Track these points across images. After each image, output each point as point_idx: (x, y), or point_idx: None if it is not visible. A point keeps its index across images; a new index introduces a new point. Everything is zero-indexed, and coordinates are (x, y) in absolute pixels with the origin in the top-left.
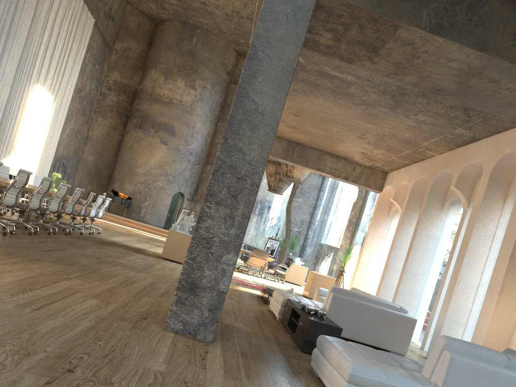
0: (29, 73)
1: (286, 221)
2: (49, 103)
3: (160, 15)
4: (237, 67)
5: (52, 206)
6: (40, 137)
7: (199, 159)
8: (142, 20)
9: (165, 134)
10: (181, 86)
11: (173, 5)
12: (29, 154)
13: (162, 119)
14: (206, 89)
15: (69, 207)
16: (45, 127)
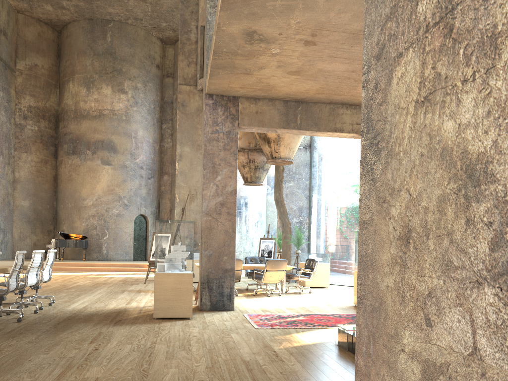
0: None
1: (280, 214)
2: None
3: (61, 18)
4: (165, 58)
5: None
6: None
7: (153, 172)
8: (41, 29)
9: (105, 153)
10: (108, 93)
11: (73, 0)
12: None
13: (96, 137)
14: (138, 90)
15: None
16: None
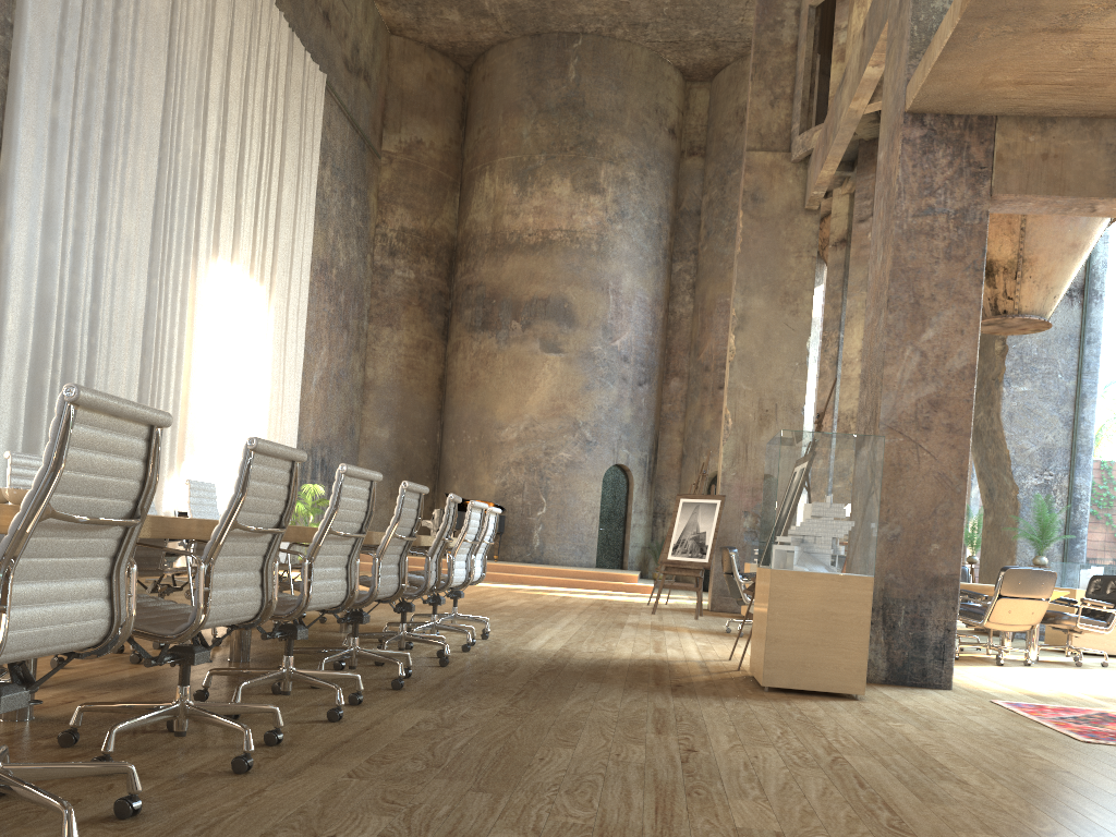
0: (191, 229)
1: (983, 466)
2: (257, 308)
3: (476, 38)
4: (689, 113)
5: (323, 586)
6: (252, 401)
7: (648, 370)
8: (433, 66)
9: (549, 327)
10: (563, 194)
11: None
12: (236, 450)
13: (534, 291)
14: (627, 185)
15: (387, 570)
16: (261, 373)
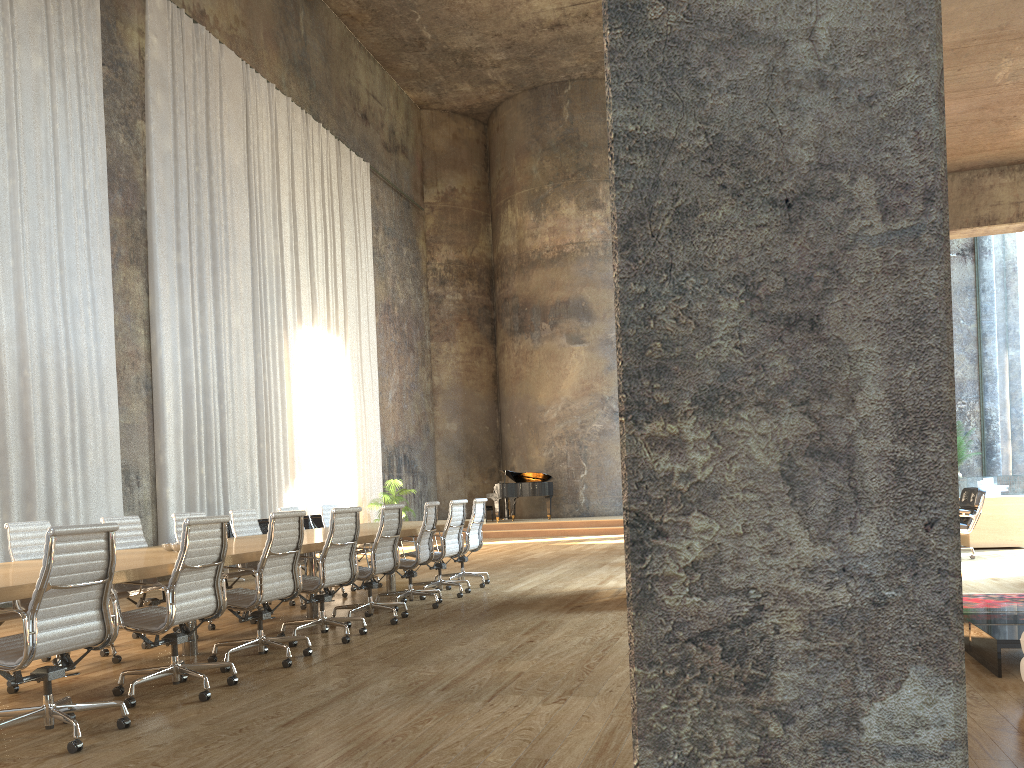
0: (280, 311)
1: None
2: (336, 353)
3: (487, 99)
4: None
5: (334, 572)
6: (341, 423)
7: None
8: (457, 126)
9: (572, 323)
10: (570, 214)
11: (501, 65)
12: (333, 463)
13: (556, 296)
14: None
15: (383, 556)
16: (346, 401)
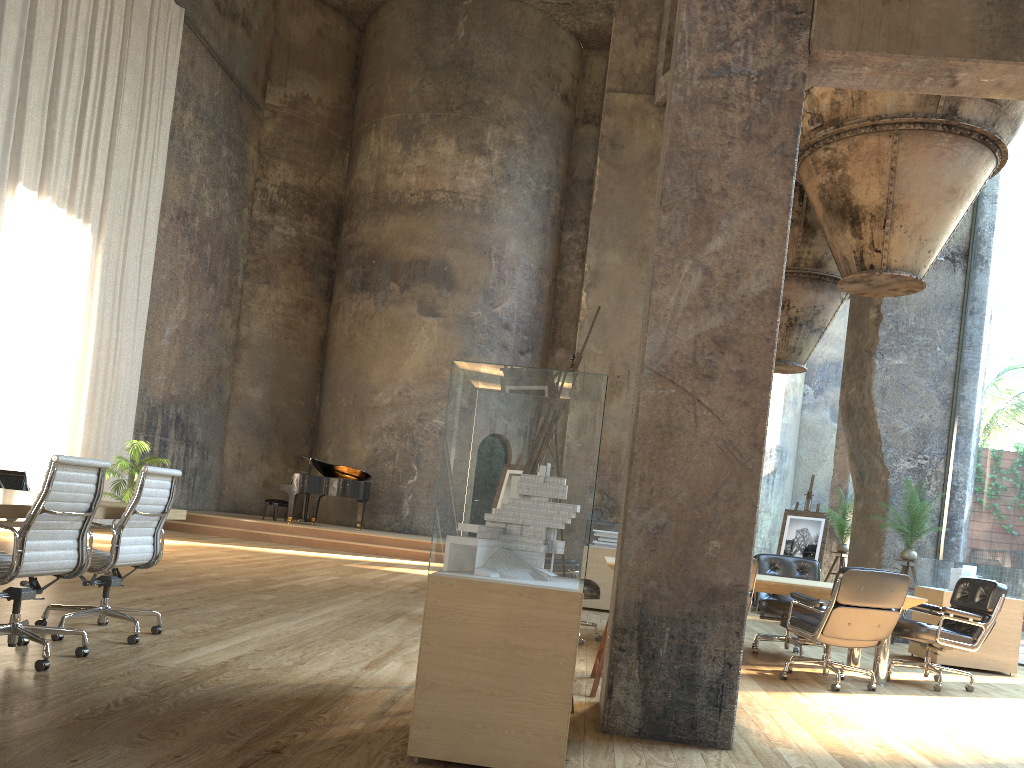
0: None
1: (854, 447)
2: (80, 247)
3: None
4: (584, 81)
5: None
6: (71, 347)
7: (531, 338)
8: (324, 21)
9: (428, 289)
10: (448, 154)
11: None
12: (43, 400)
13: (414, 252)
14: (515, 148)
15: None
16: (85, 319)
